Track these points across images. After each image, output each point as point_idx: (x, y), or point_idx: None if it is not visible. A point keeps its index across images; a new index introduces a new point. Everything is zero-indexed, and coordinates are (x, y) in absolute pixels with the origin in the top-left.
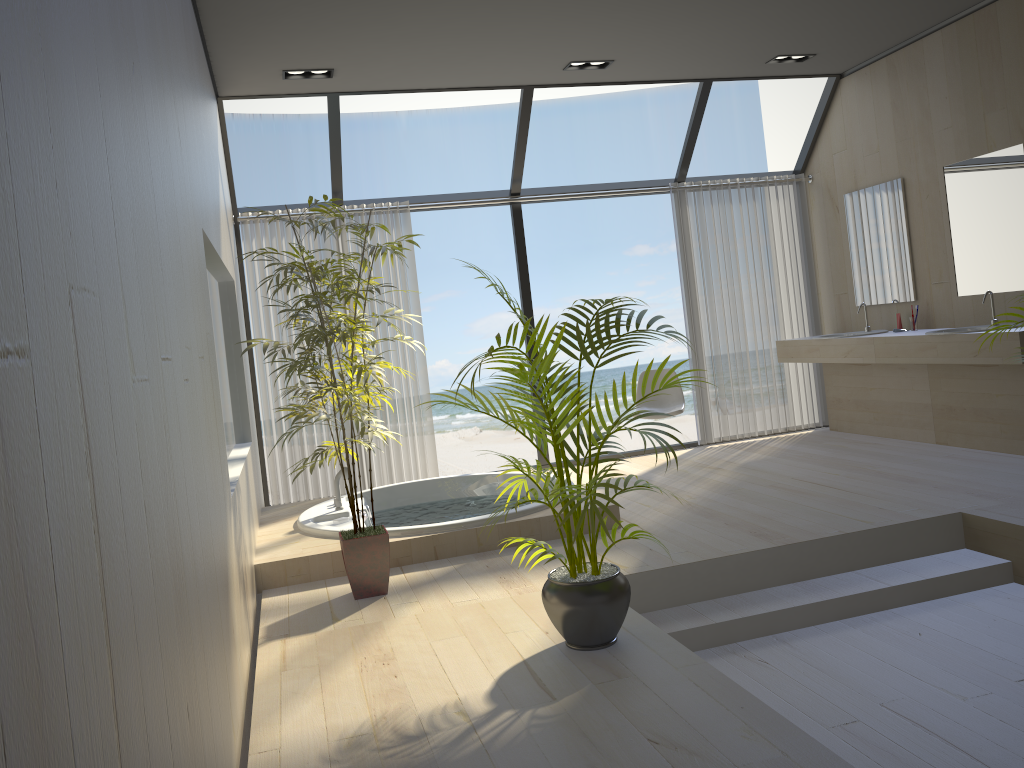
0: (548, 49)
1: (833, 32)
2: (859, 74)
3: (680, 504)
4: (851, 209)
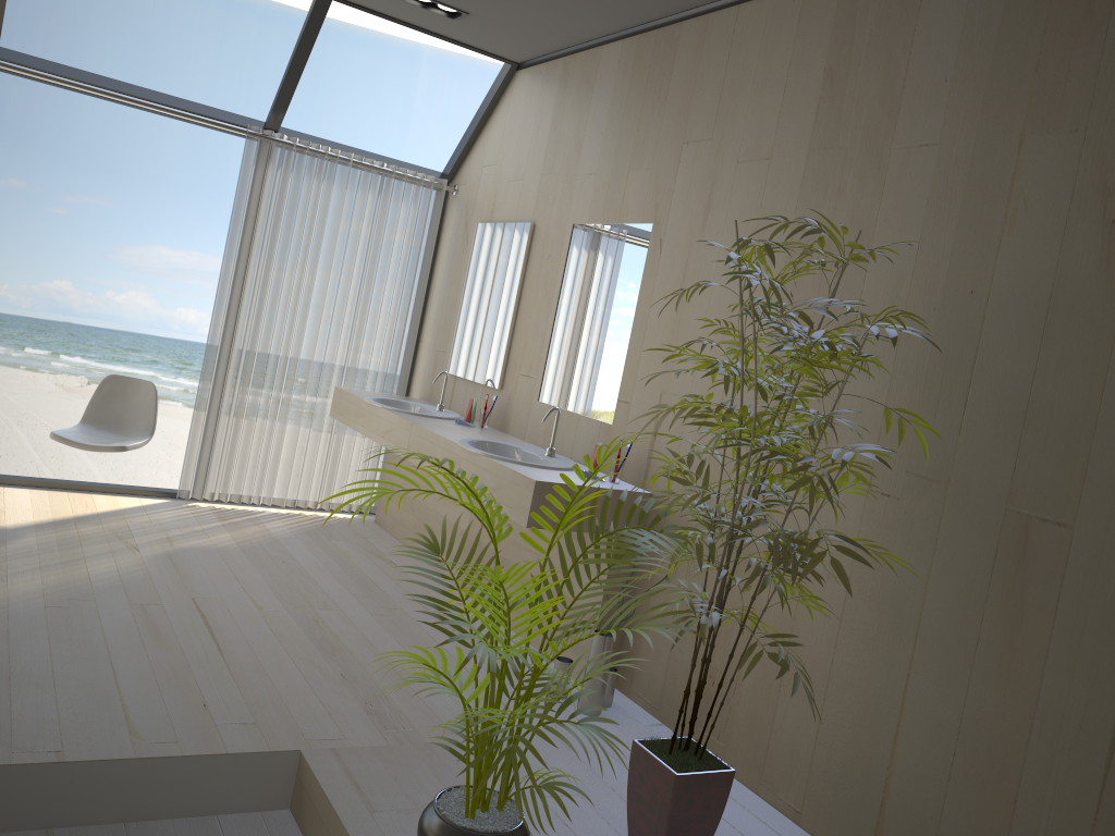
0: None
1: None
2: (535, 71)
3: None
4: (478, 245)
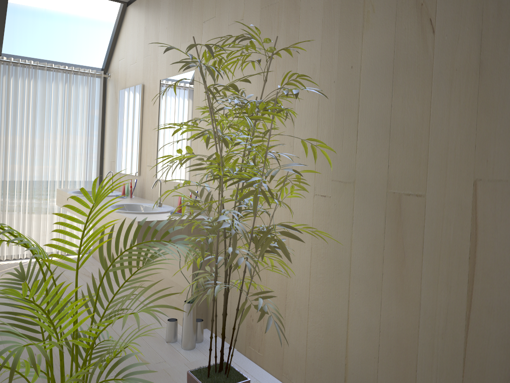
0: None
1: None
2: (135, 4)
3: None
4: (121, 102)
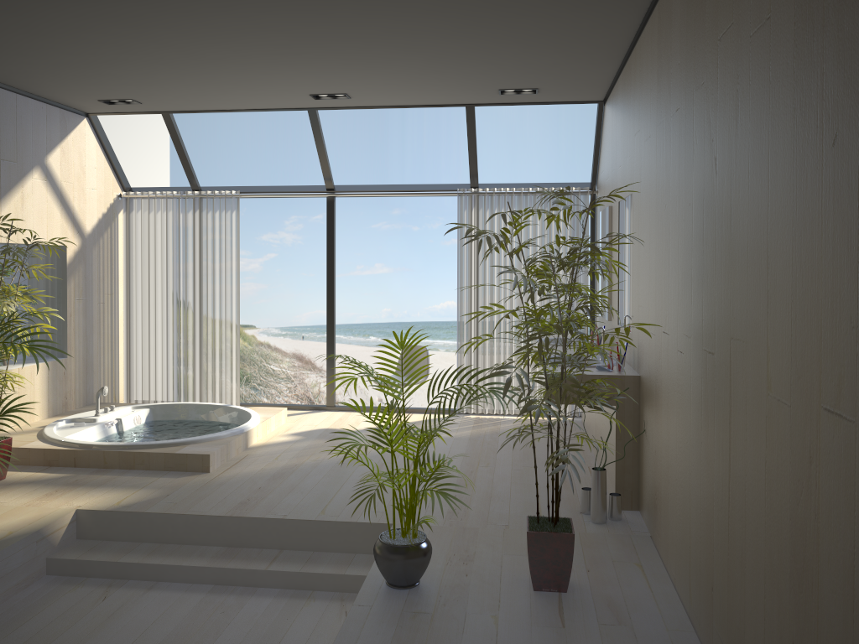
0: (272, 87)
1: (516, 74)
2: (607, 103)
3: (292, 463)
4: (600, 226)
